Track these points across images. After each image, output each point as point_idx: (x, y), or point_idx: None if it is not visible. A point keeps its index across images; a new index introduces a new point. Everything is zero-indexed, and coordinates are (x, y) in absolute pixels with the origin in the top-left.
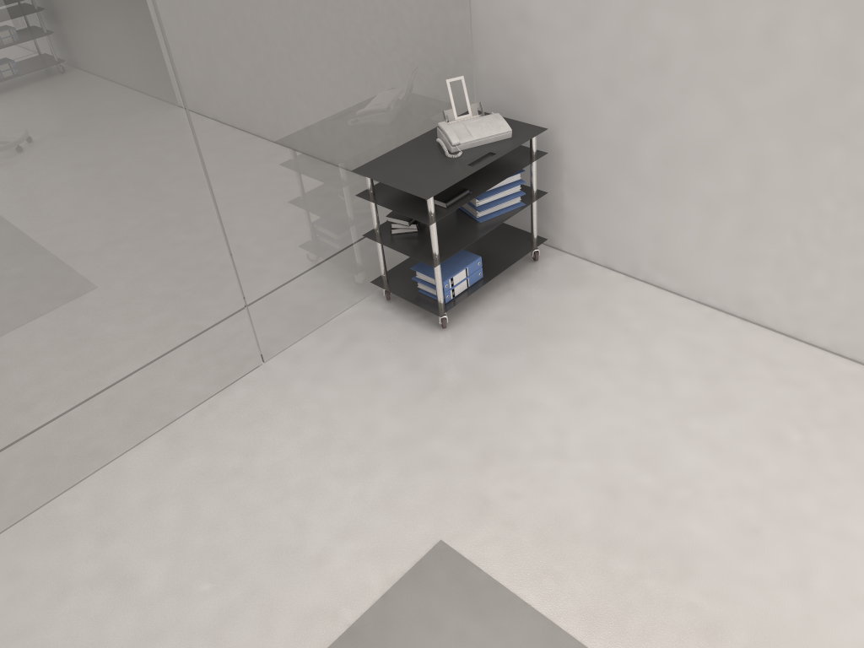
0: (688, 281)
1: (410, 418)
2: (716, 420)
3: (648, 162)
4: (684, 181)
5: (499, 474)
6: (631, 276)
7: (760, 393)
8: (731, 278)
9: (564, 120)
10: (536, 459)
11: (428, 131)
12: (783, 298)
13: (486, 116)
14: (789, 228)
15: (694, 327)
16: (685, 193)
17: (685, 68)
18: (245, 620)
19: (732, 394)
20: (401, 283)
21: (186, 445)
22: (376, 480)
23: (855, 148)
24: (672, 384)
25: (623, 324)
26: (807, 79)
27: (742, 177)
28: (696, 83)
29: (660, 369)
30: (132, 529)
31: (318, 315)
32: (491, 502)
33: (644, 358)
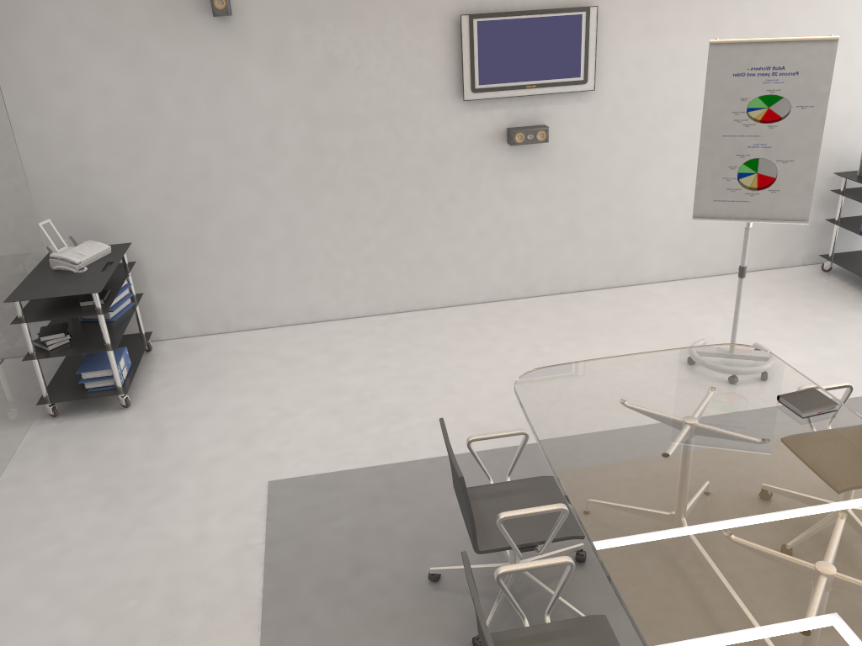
0: (269, 315)
1: (168, 453)
2: (350, 362)
3: (215, 243)
4: (245, 246)
5: (264, 440)
6: (226, 332)
7: (357, 344)
8: (296, 298)
9: (138, 235)
10: (277, 424)
11: (28, 271)
12: (331, 296)
13: (82, 243)
14: (319, 250)
15: (292, 336)
16: (248, 254)
17: (223, 172)
18: (189, 590)
19: (345, 350)
20: (66, 394)
21: None
22: (187, 488)
23: (338, 190)
24: (310, 361)
25: (250, 352)
26: (300, 159)
27: (281, 229)
28: (233, 180)
29: (296, 359)
30: (10, 631)
31: (9, 445)
32: (276, 452)
33: (281, 359)
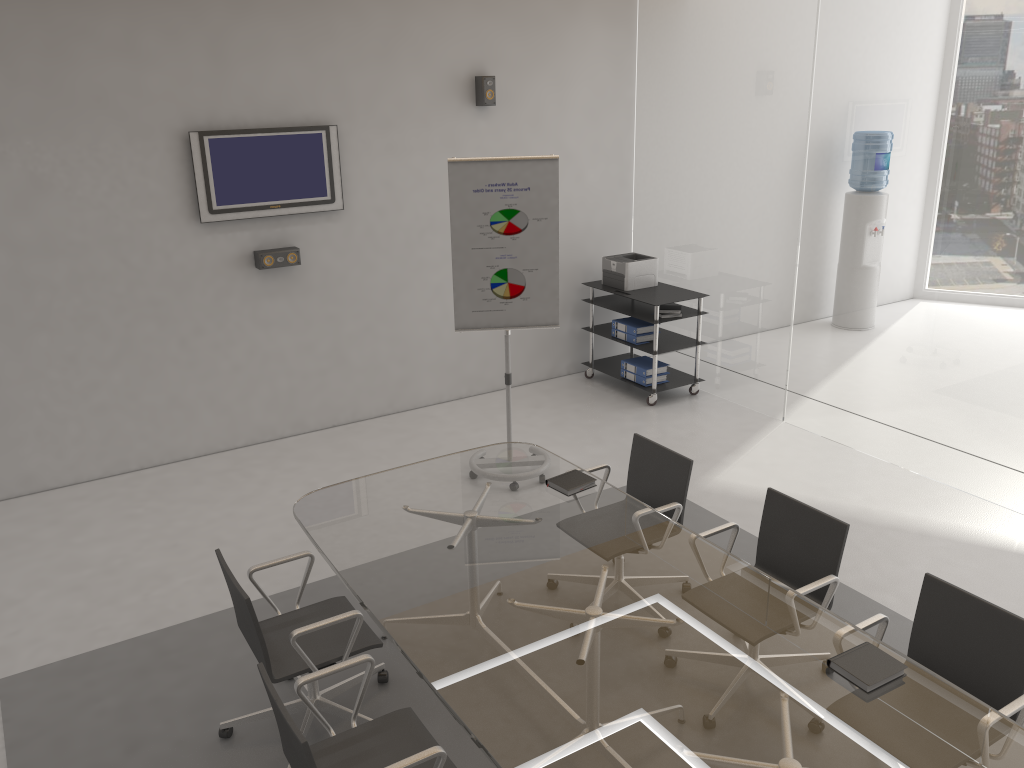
0: None
1: None
2: (88, 531)
3: None
4: None
5: None
6: None
7: (95, 510)
8: (6, 466)
9: None
10: None
11: None
12: (54, 458)
13: None
14: (34, 403)
15: (5, 513)
16: None
17: None
18: None
19: (79, 519)
20: None
21: None
22: None
23: (54, 329)
24: (35, 537)
25: None
26: (0, 296)
27: None
28: None
29: (15, 538)
30: None
31: None
32: (3, 646)
33: None
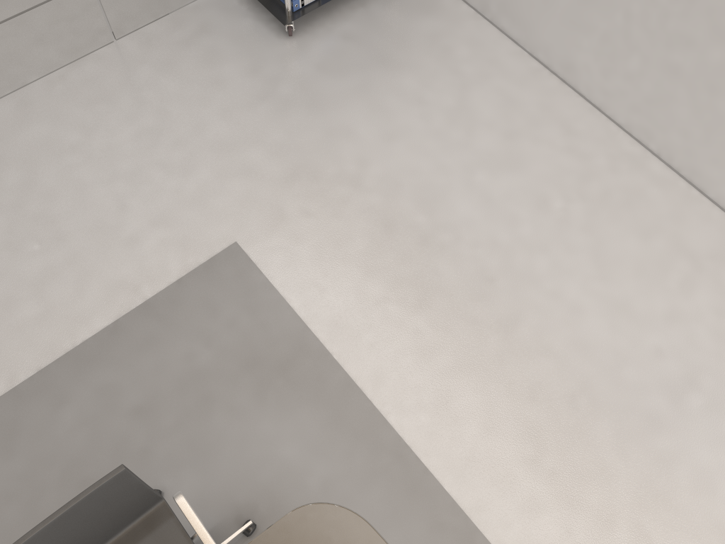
0: (527, 32)
1: (237, 124)
2: (499, 177)
3: None
4: None
5: (300, 192)
6: (480, 13)
7: (546, 158)
8: (562, 40)
9: None
10: (335, 184)
11: None
12: (599, 71)
13: None
14: (622, 6)
15: (516, 81)
16: None
17: None
18: (63, 281)
19: (522, 154)
20: None
21: (33, 113)
22: (194, 178)
23: None
24: (475, 135)
25: (455, 64)
26: None
27: None
28: None
29: (470, 118)
30: None
31: None
32: (286, 216)
33: (460, 103)
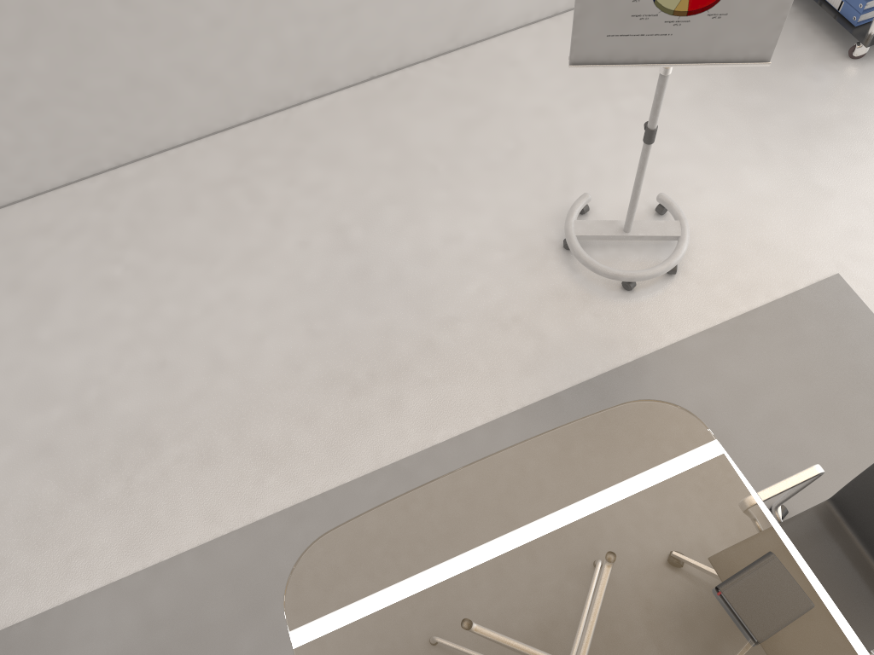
0: None
1: None
2: (56, 315)
3: None
4: None
5: None
6: None
7: (62, 262)
8: None
9: None
10: None
11: None
12: None
13: None
14: None
15: None
16: None
17: None
18: None
19: (44, 283)
20: None
21: None
22: None
23: None
24: None
25: None
26: None
27: None
28: None
29: None
30: None
31: None
32: None
33: None
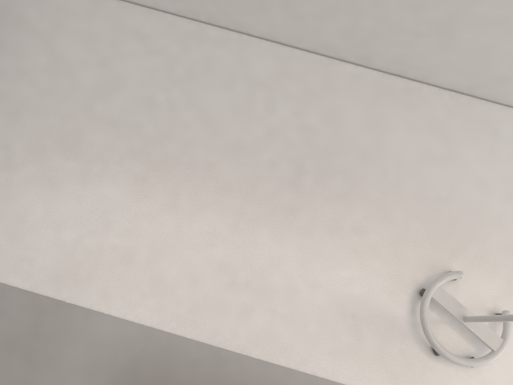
0: None
1: None
2: (111, 100)
3: None
4: None
5: None
6: None
7: (137, 67)
8: None
9: None
10: None
11: None
12: None
13: None
14: None
15: (85, 17)
16: None
17: None
18: None
19: (119, 73)
20: None
21: None
22: None
23: None
24: (77, 77)
25: (32, 28)
26: None
27: None
28: None
29: (66, 66)
30: None
31: None
32: None
33: (53, 58)
